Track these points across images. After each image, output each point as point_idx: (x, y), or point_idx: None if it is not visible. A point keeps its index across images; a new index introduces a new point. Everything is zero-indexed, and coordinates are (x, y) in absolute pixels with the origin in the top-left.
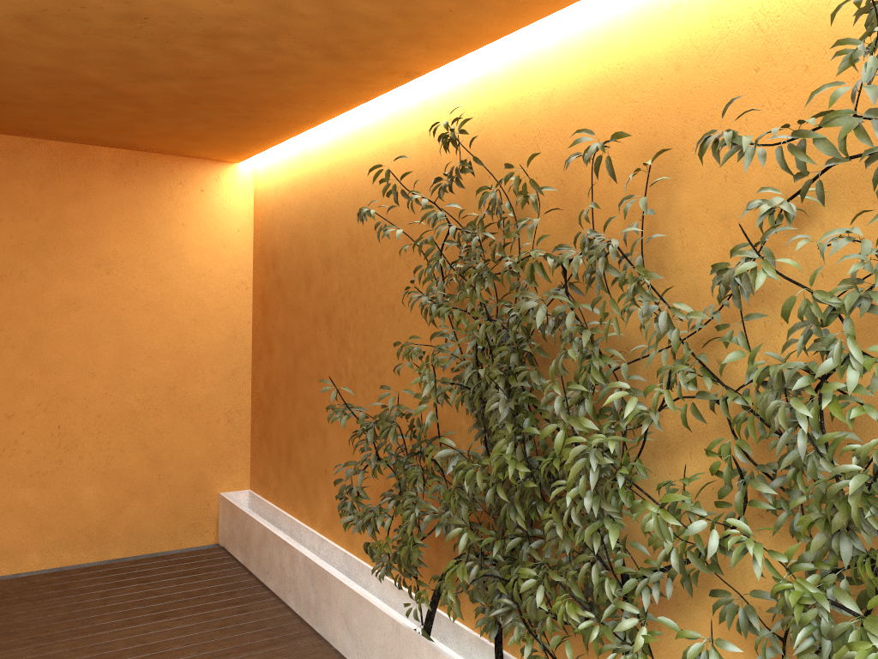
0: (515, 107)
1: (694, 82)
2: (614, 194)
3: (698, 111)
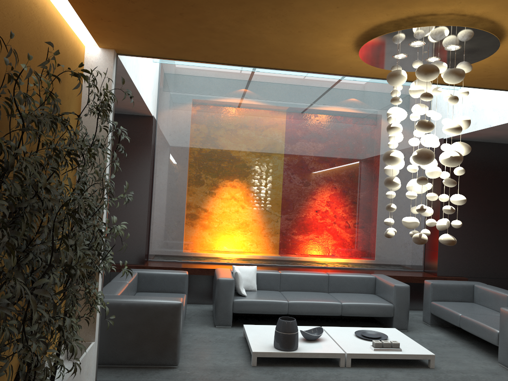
0: None
1: (24, 32)
2: None
3: (24, 50)
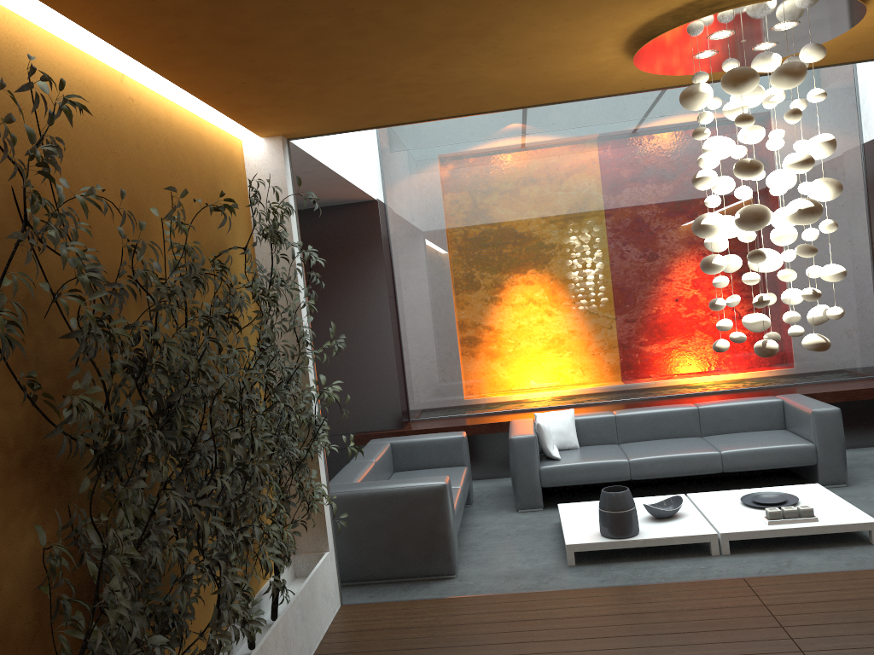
0: (4, 79)
1: (147, 164)
2: (116, 229)
3: (152, 186)
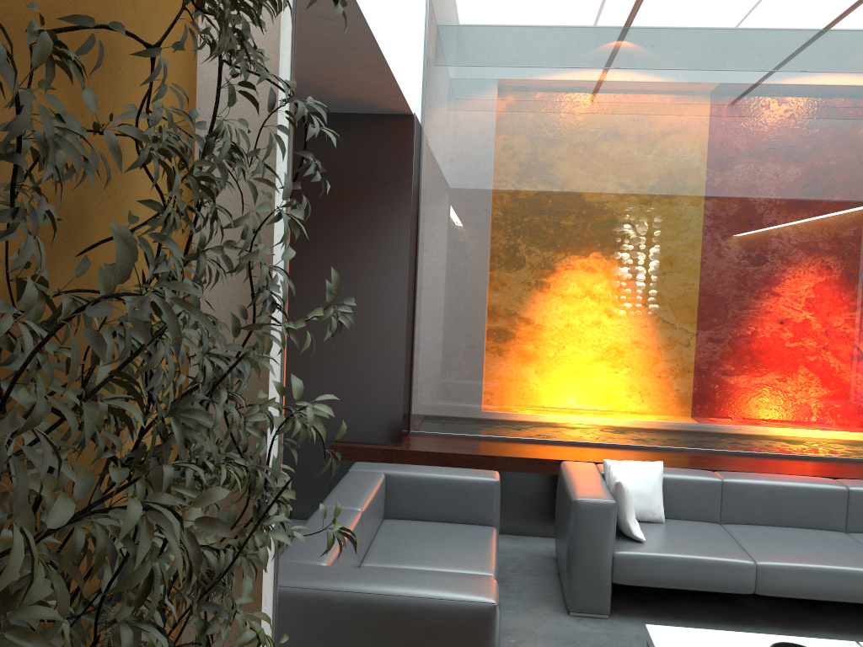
0: None
1: None
2: None
3: None
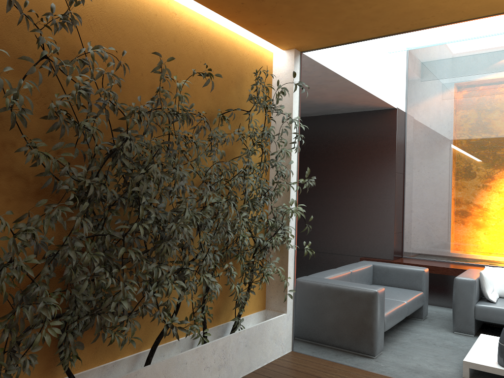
0: None
1: (180, 52)
2: (144, 82)
3: (182, 65)
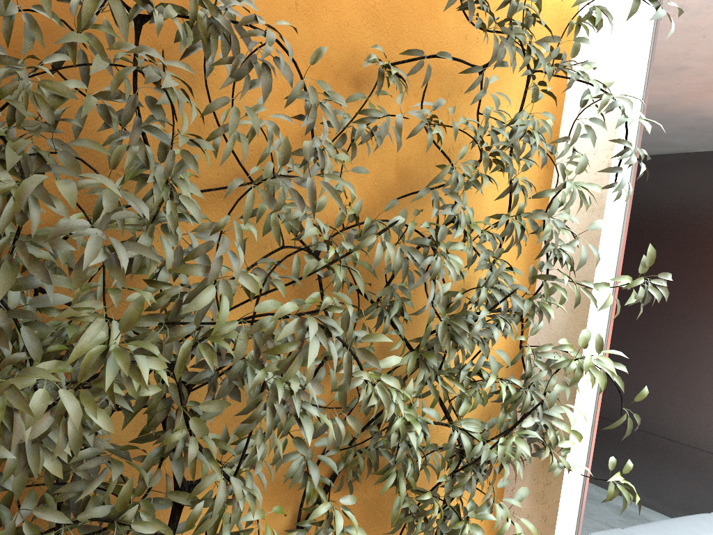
0: None
1: None
2: None
3: None
